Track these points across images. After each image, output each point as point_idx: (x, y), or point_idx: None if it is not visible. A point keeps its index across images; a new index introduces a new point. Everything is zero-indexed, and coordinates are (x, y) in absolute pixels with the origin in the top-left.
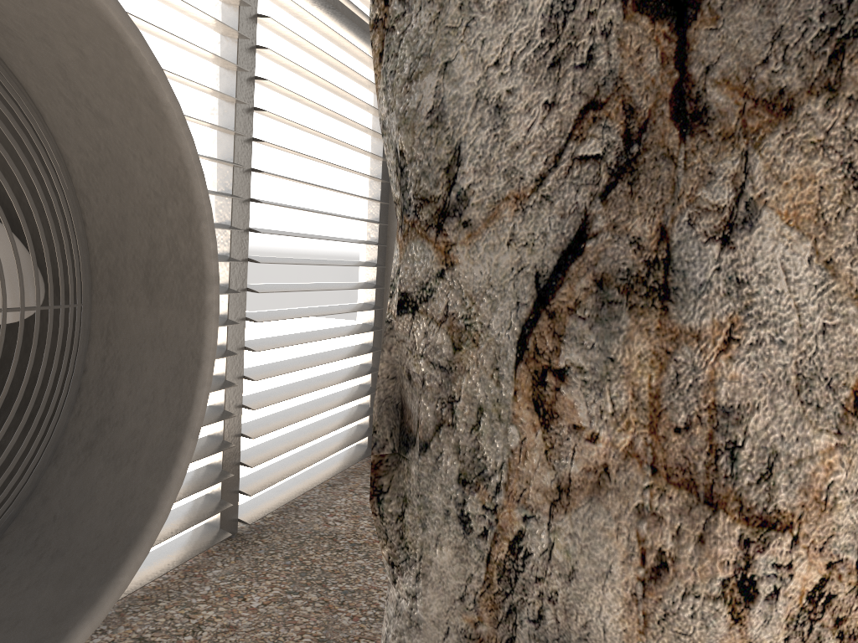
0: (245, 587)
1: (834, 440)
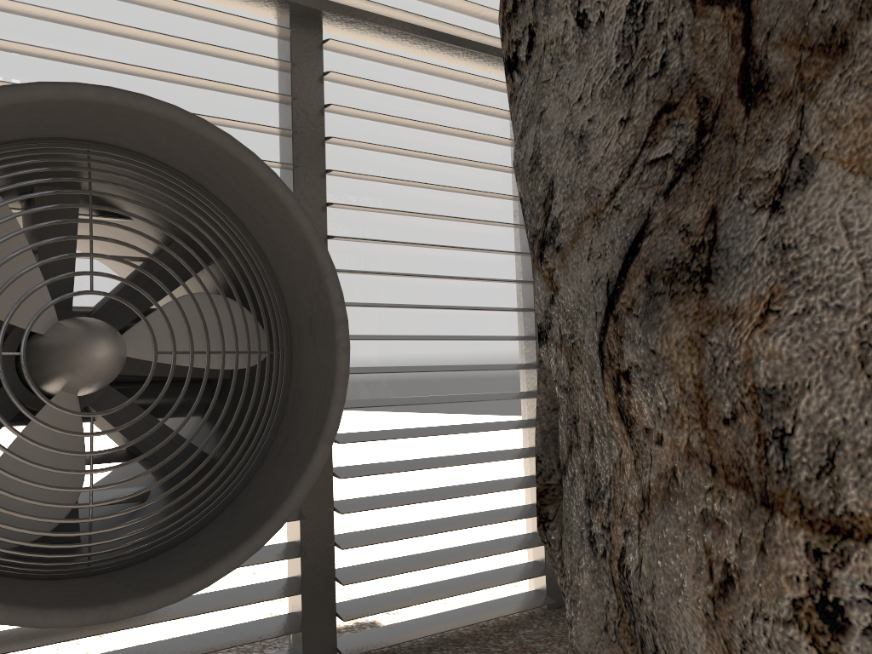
0: (543, 646)
1: None
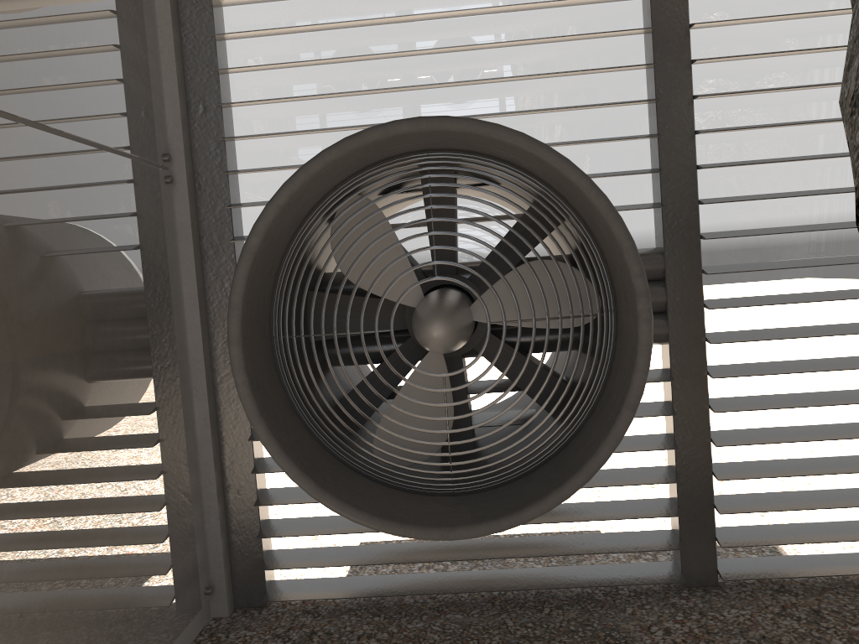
0: None
1: None
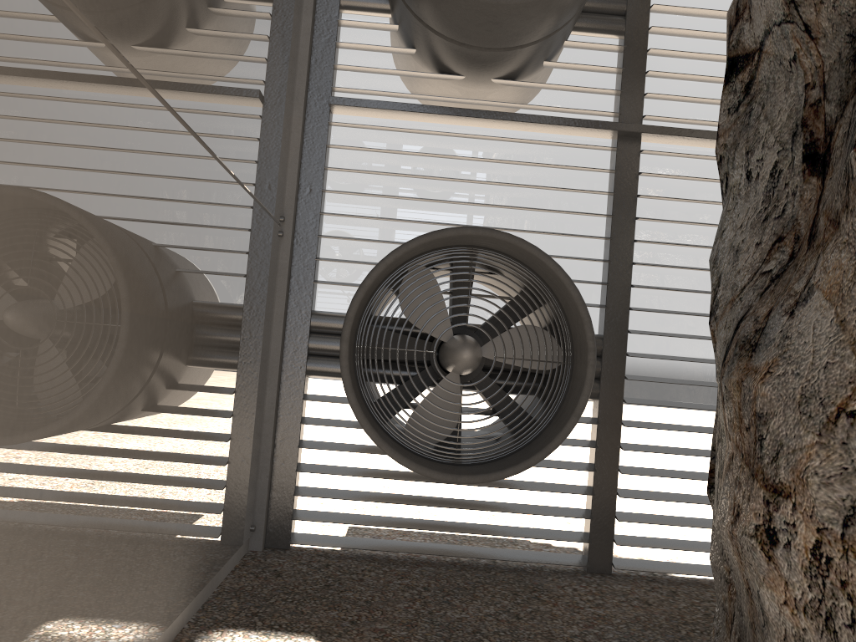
0: None
1: (815, 439)
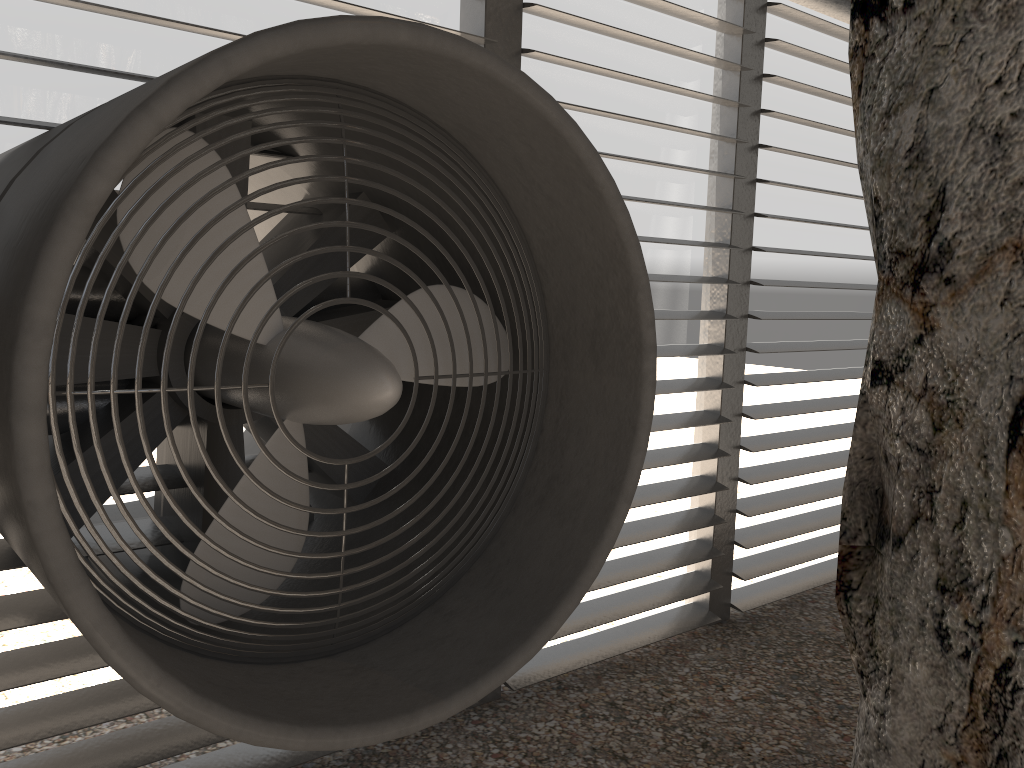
0: (725, 677)
1: None
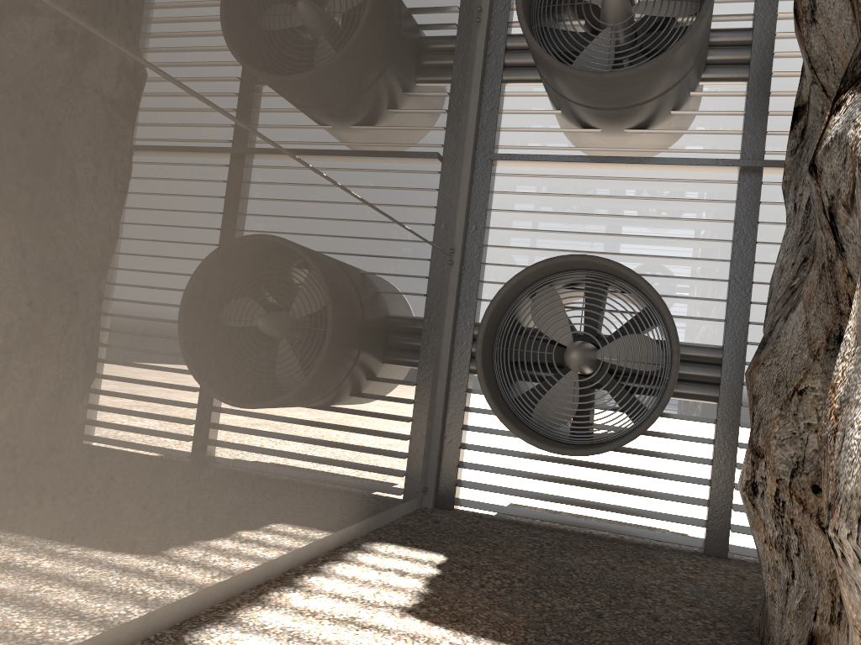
0: None
1: (778, 412)
